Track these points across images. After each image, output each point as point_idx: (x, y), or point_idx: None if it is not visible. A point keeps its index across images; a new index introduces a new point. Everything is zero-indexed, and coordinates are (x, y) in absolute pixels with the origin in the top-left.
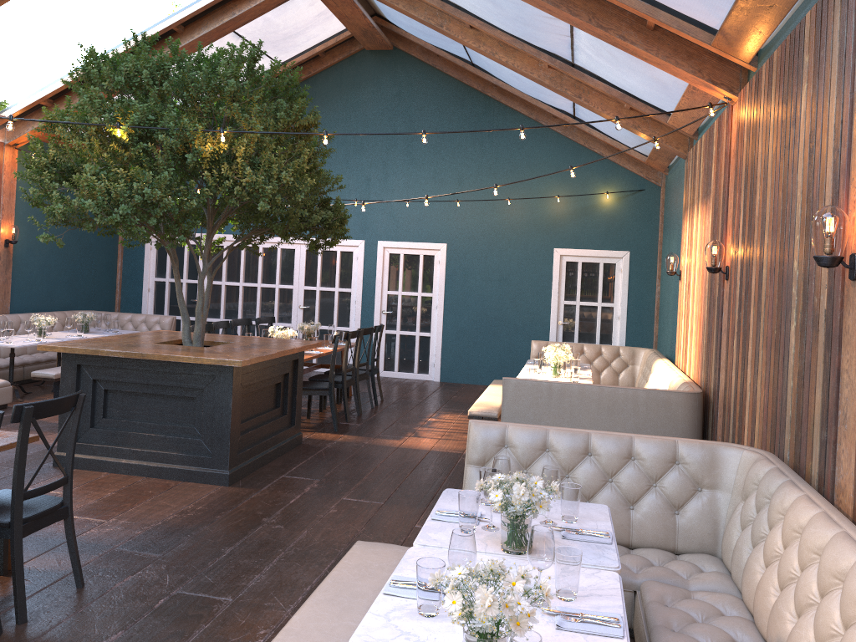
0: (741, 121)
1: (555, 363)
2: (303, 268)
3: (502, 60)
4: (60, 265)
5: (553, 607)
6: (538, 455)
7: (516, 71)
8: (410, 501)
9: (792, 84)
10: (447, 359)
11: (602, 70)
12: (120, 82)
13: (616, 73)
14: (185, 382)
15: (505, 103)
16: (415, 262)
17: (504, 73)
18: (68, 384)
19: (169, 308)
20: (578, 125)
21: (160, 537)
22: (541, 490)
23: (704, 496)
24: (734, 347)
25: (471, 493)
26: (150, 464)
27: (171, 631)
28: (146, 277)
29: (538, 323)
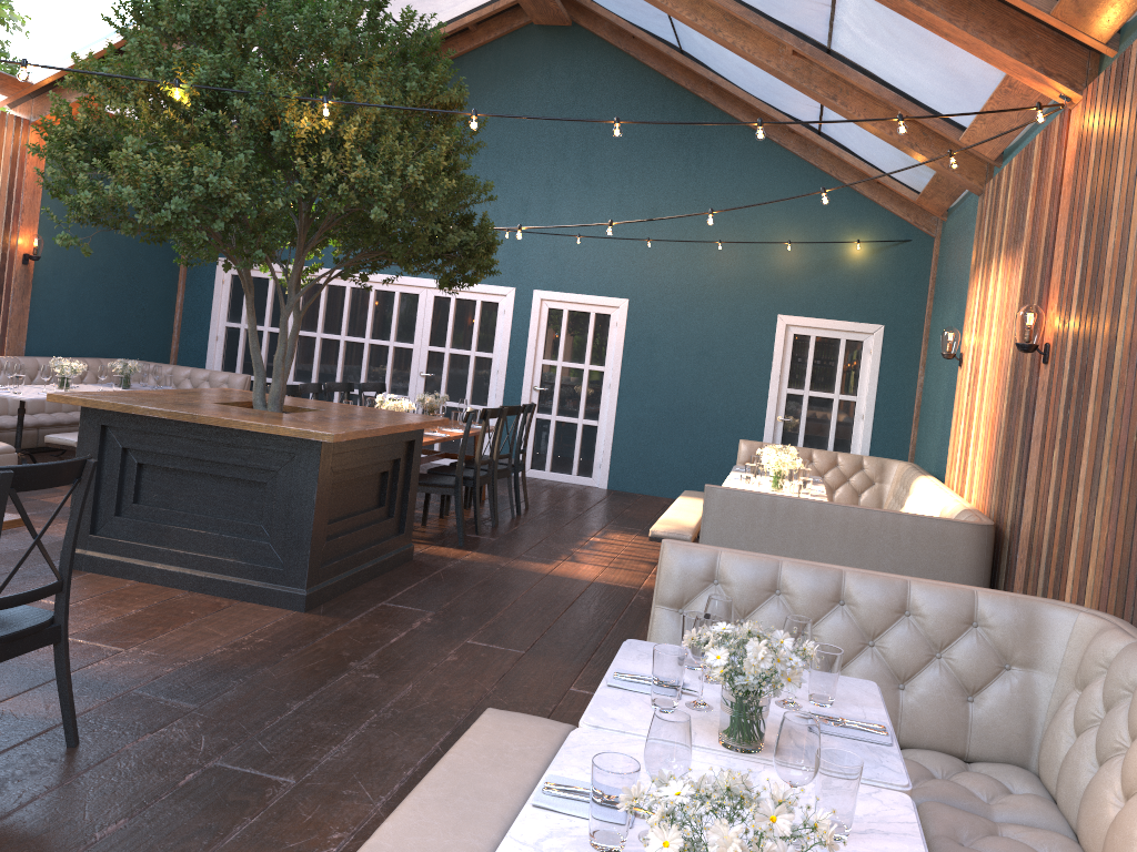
0: (1085, 130)
1: (776, 471)
2: (429, 321)
3: (728, 41)
4: (98, 295)
5: (812, 849)
6: (764, 598)
7: (745, 58)
8: (564, 652)
9: None
10: (619, 458)
11: (872, 58)
12: (184, 22)
13: (893, 63)
14: (253, 460)
15: (723, 108)
16: (583, 322)
17: (726, 63)
18: (87, 453)
19: (243, 365)
20: (825, 145)
21: (199, 680)
22: (790, 653)
23: (1014, 677)
24: (1054, 461)
25: (673, 650)
26: (195, 573)
27: (199, 825)
28: (215, 320)
29: (749, 418)
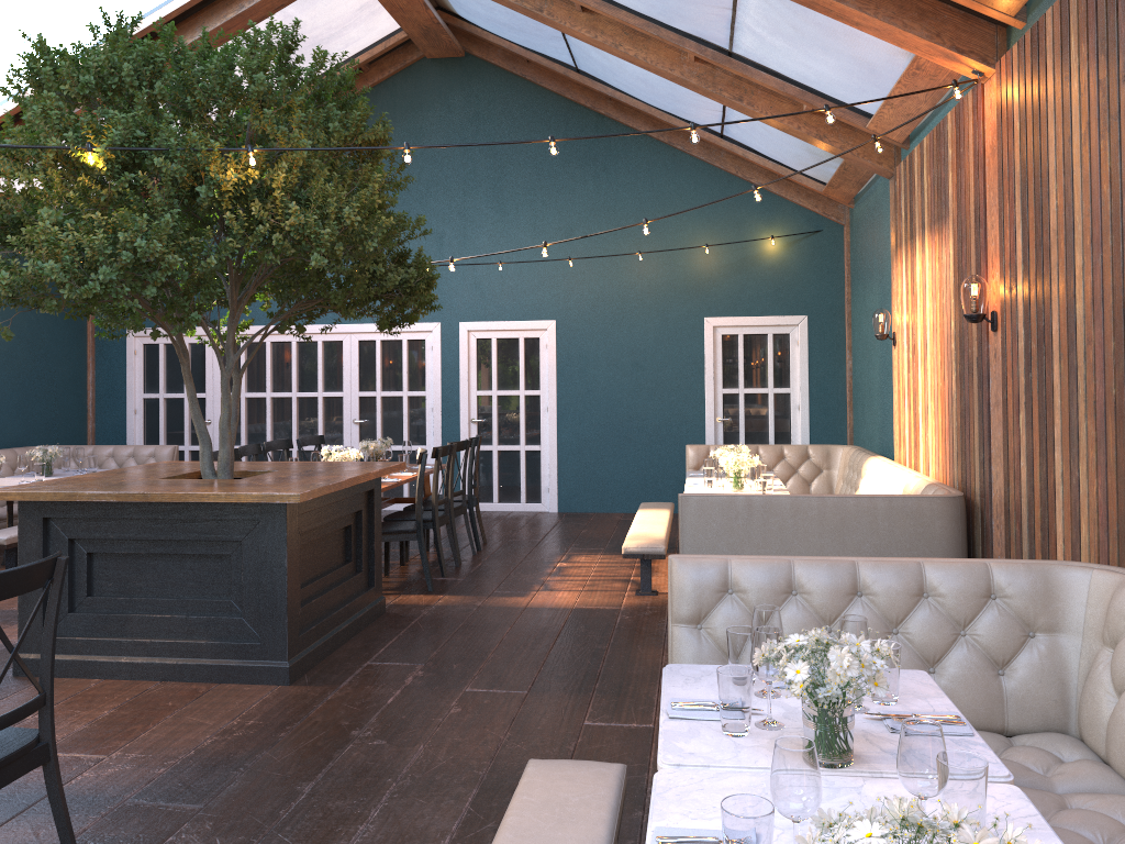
0: (1004, 102)
1: (735, 471)
2: (356, 367)
3: (630, 54)
4: (4, 382)
5: None
6: (782, 601)
7: (648, 69)
8: (566, 685)
9: (1118, 23)
10: (566, 480)
11: (776, 56)
12: (89, 83)
13: (798, 59)
14: (214, 532)
15: (625, 122)
16: (512, 348)
17: (626, 77)
18: (30, 549)
19: (166, 436)
20: (728, 147)
21: (197, 776)
22: (872, 656)
23: (1040, 644)
24: (1021, 424)
25: (736, 670)
26: (165, 661)
27: None
28: (131, 393)
29: (689, 422)
